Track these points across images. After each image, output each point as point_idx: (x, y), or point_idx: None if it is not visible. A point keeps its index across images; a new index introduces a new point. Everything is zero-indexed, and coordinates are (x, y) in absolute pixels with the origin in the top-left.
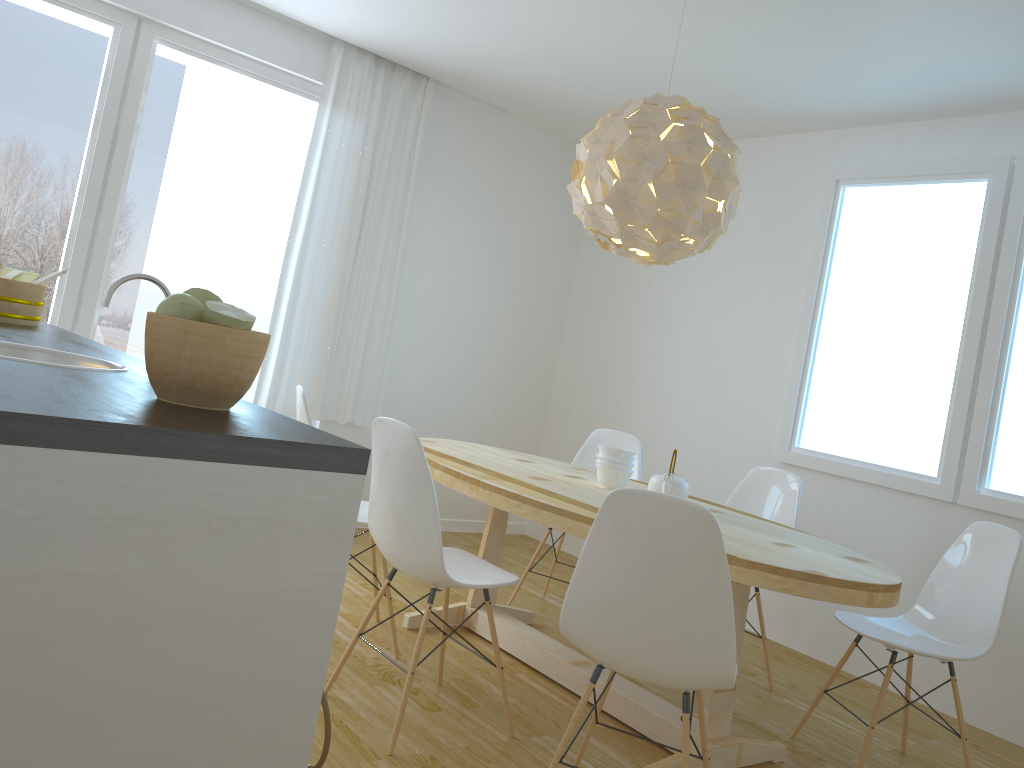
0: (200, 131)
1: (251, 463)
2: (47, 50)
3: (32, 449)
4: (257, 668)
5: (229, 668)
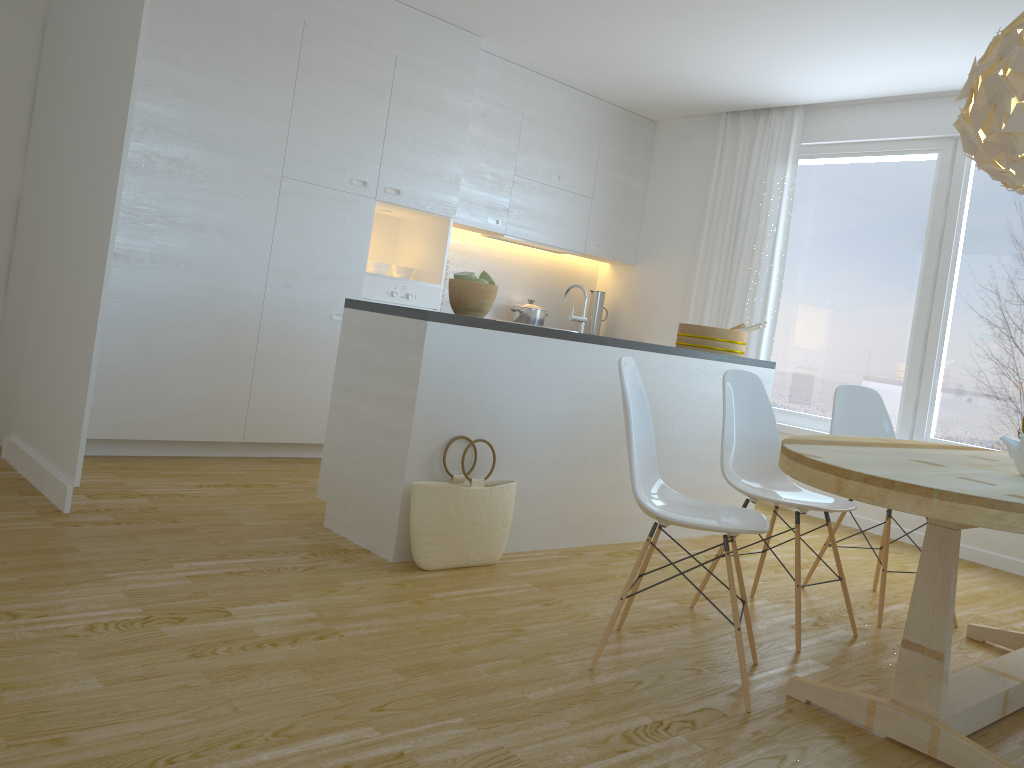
0: (1018, 211)
1: (399, 315)
2: (892, 188)
3: (360, 311)
4: (398, 393)
5: (392, 391)
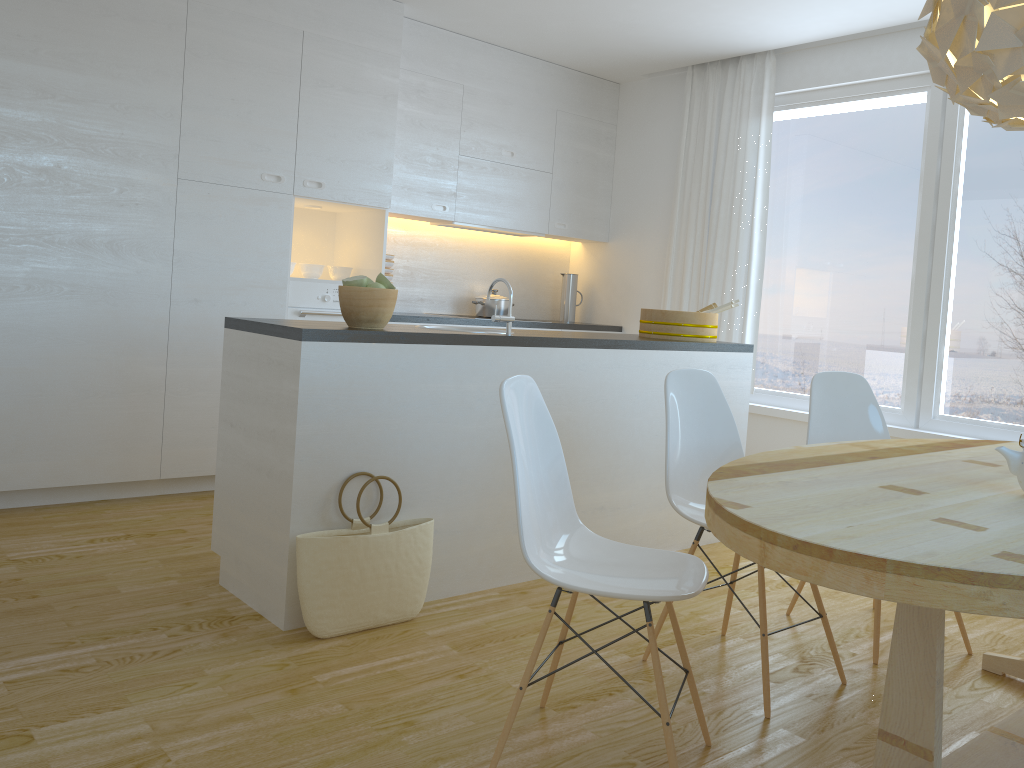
0: (1023, 150)
1: (275, 335)
2: (879, 135)
3: (239, 331)
4: (279, 429)
5: (273, 426)
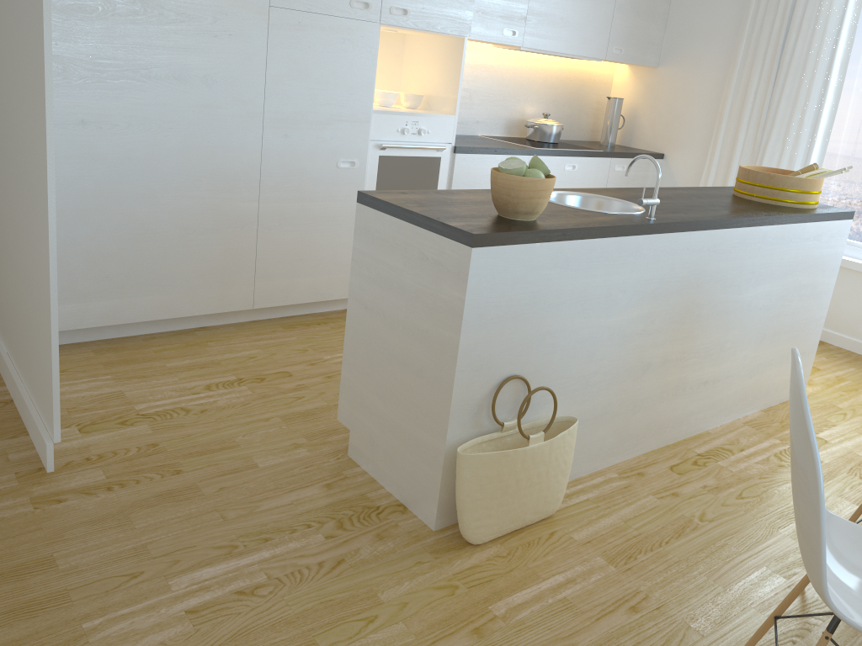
0: None
1: (431, 230)
2: None
3: (378, 212)
4: (434, 332)
5: (426, 326)
